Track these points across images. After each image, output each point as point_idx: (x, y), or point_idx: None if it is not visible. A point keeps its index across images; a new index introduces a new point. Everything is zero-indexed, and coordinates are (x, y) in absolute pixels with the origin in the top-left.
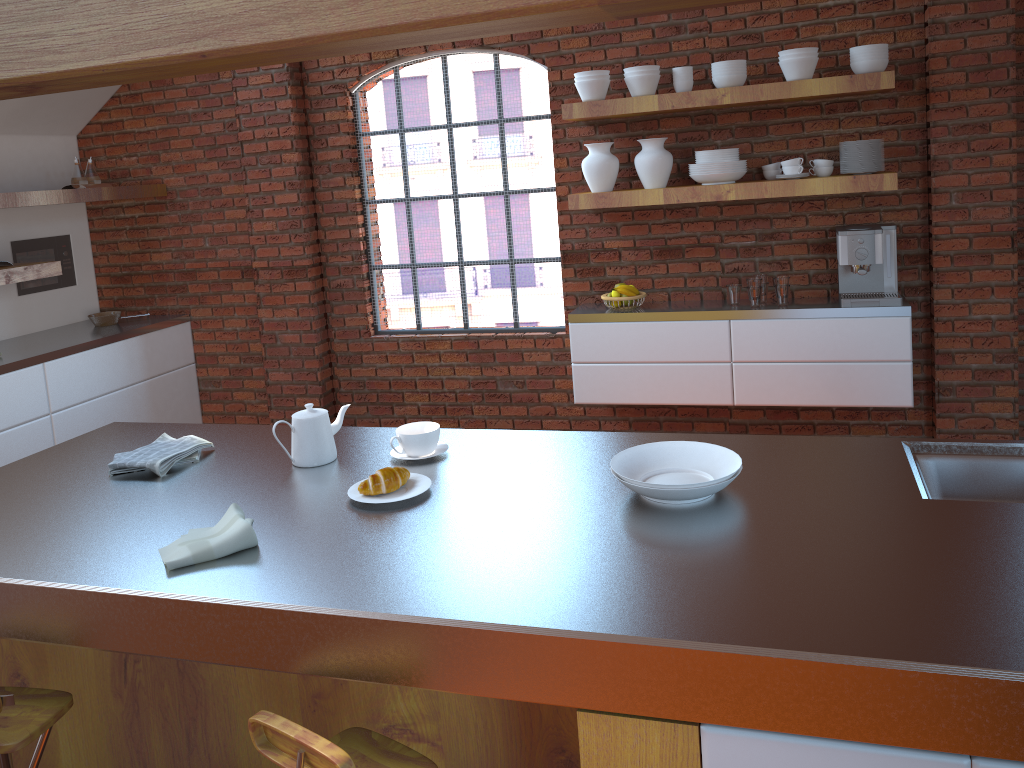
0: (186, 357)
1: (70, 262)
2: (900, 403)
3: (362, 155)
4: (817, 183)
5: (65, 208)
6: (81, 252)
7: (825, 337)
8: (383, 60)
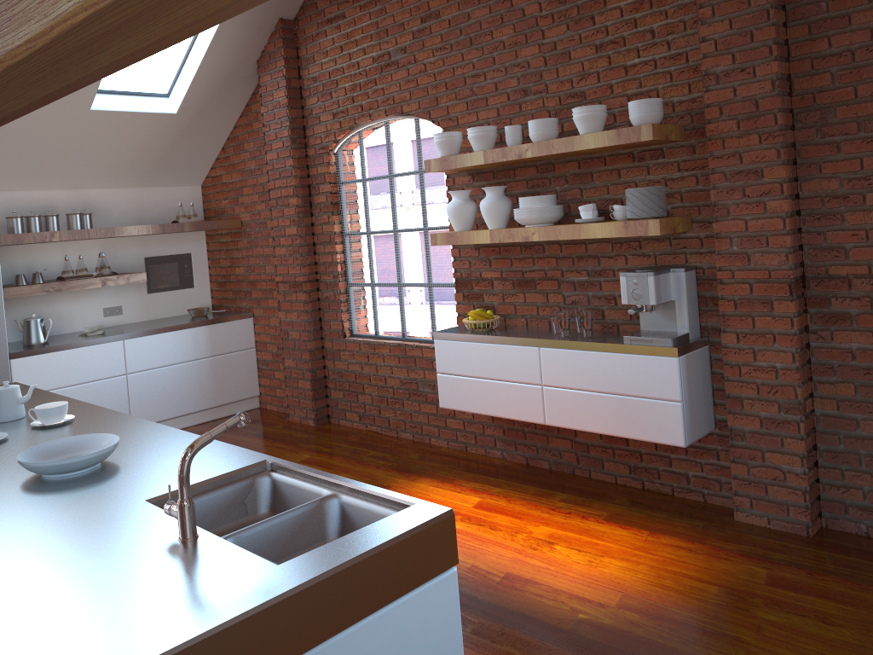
0: (247, 343)
1: (190, 272)
2: (674, 442)
3: (342, 198)
4: (597, 227)
5: (188, 235)
6: (199, 265)
7: (610, 370)
8: (348, 127)
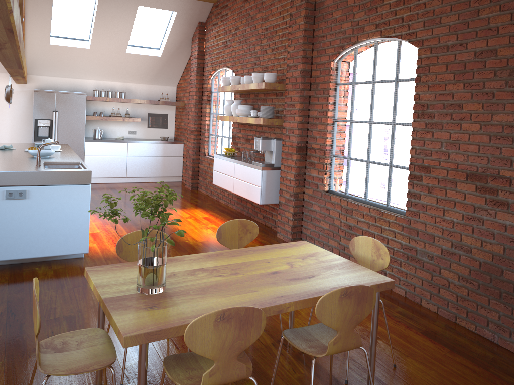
0: (179, 154)
1: (166, 122)
2: (257, 202)
3: (212, 98)
4: (250, 119)
5: (168, 106)
6: (171, 120)
7: (248, 174)
8: (214, 69)
